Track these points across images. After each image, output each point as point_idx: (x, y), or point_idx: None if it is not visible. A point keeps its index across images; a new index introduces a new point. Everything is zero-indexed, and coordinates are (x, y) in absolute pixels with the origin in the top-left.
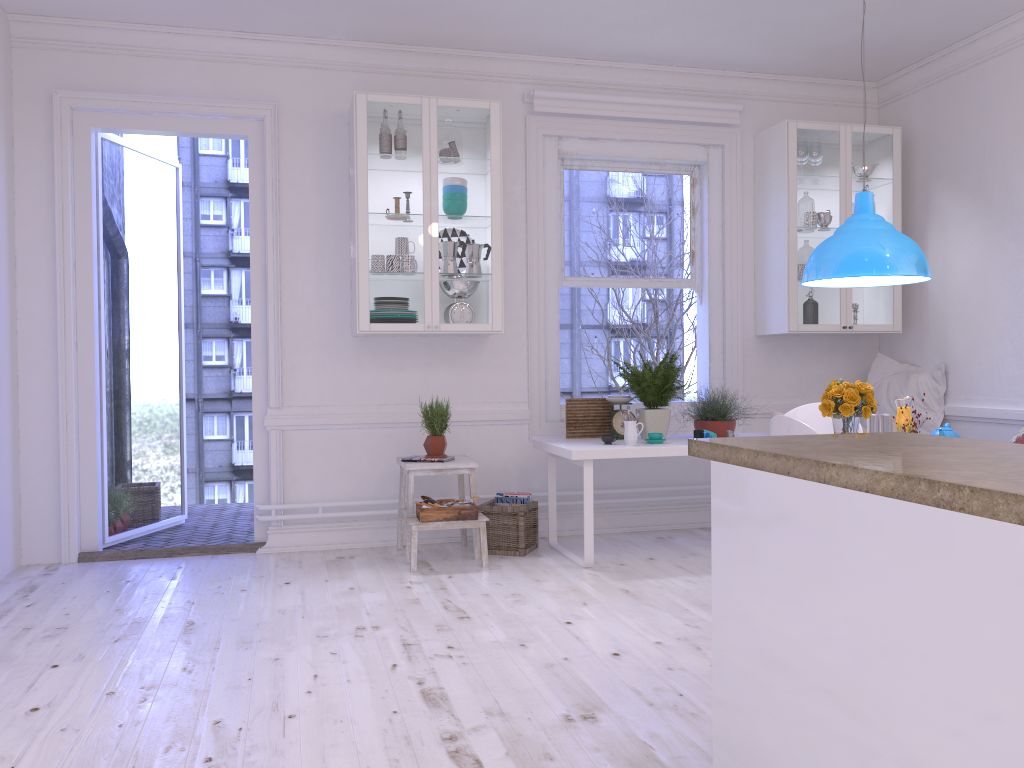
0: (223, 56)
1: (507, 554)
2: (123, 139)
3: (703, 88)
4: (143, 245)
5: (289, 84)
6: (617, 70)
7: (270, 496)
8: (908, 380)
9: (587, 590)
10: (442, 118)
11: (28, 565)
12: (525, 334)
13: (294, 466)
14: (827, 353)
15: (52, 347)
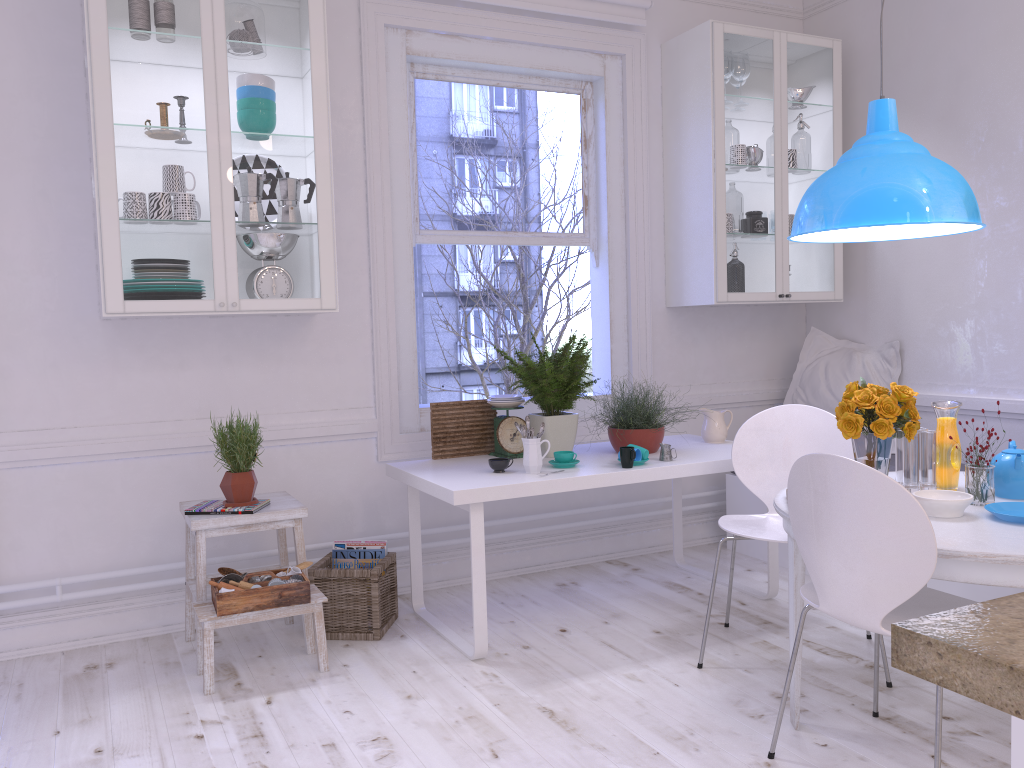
0: None
1: (355, 638)
2: None
3: None
4: None
5: None
6: None
7: None
8: (852, 361)
9: (491, 717)
10: None
11: None
12: (368, 311)
13: (12, 525)
14: (749, 328)
15: None
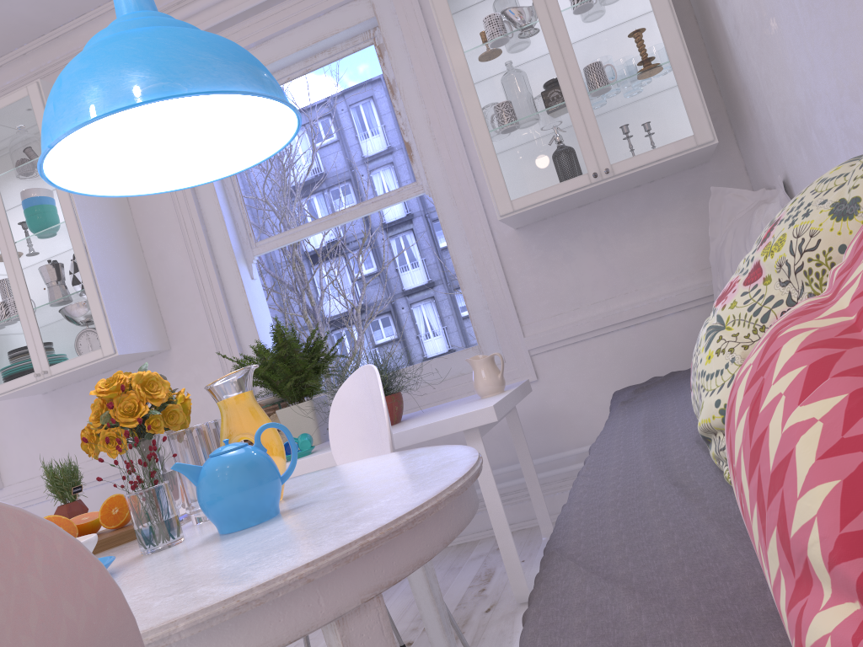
0: None
1: None
2: None
3: None
4: None
5: None
6: None
7: None
8: (751, 221)
9: None
10: None
11: None
12: (209, 333)
13: None
14: (648, 213)
15: None
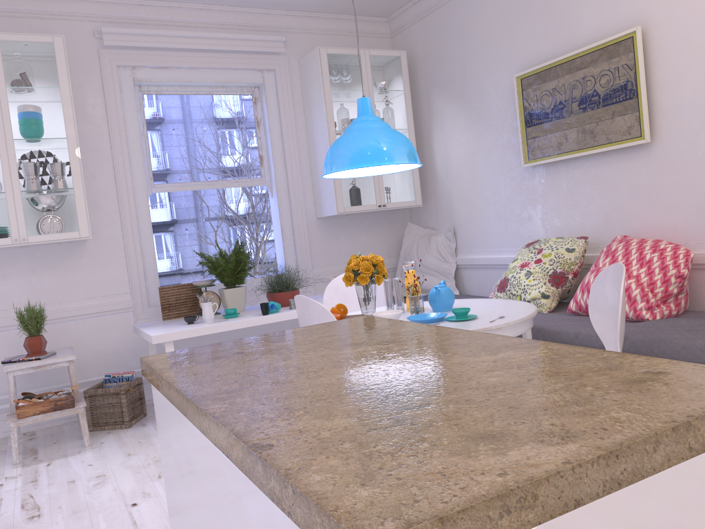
0: None
1: (115, 428)
2: None
3: (253, 24)
4: None
5: None
6: (177, 9)
7: None
8: (430, 241)
9: None
10: (6, 51)
11: None
12: (121, 236)
13: None
14: (373, 226)
15: None
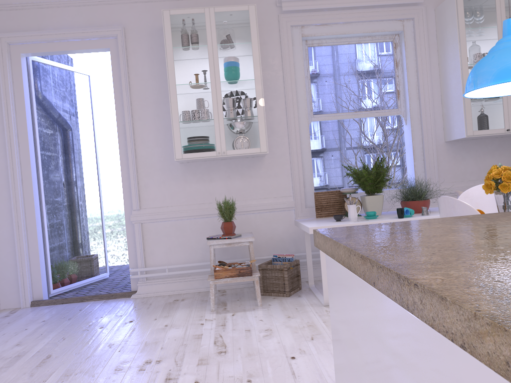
0: (90, 1)
1: (278, 295)
2: (49, 61)
3: None
4: (67, 121)
5: (130, 13)
6: None
7: (137, 263)
8: None
9: (319, 326)
10: (218, 19)
11: (4, 309)
12: (288, 153)
13: (150, 244)
14: (498, 149)
15: (7, 183)
